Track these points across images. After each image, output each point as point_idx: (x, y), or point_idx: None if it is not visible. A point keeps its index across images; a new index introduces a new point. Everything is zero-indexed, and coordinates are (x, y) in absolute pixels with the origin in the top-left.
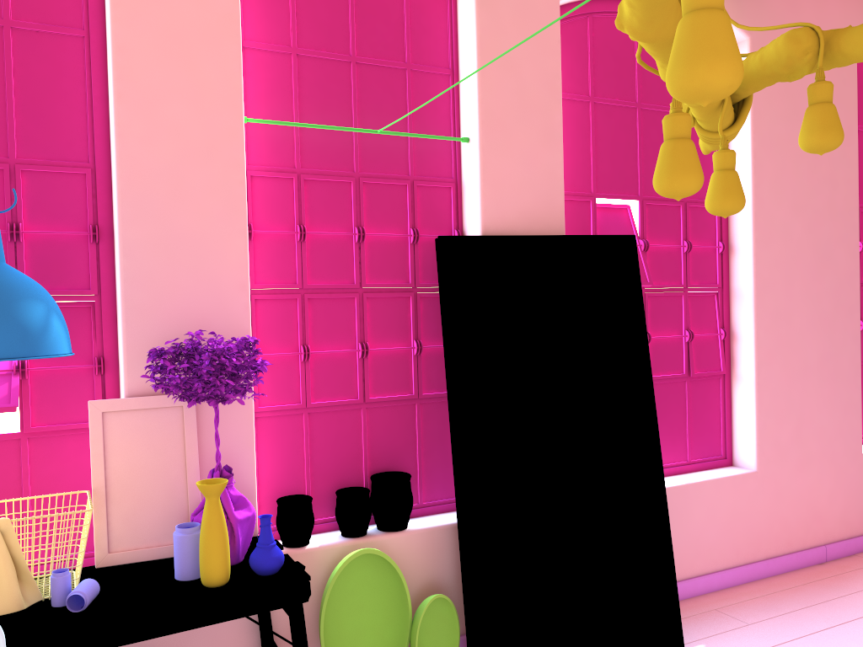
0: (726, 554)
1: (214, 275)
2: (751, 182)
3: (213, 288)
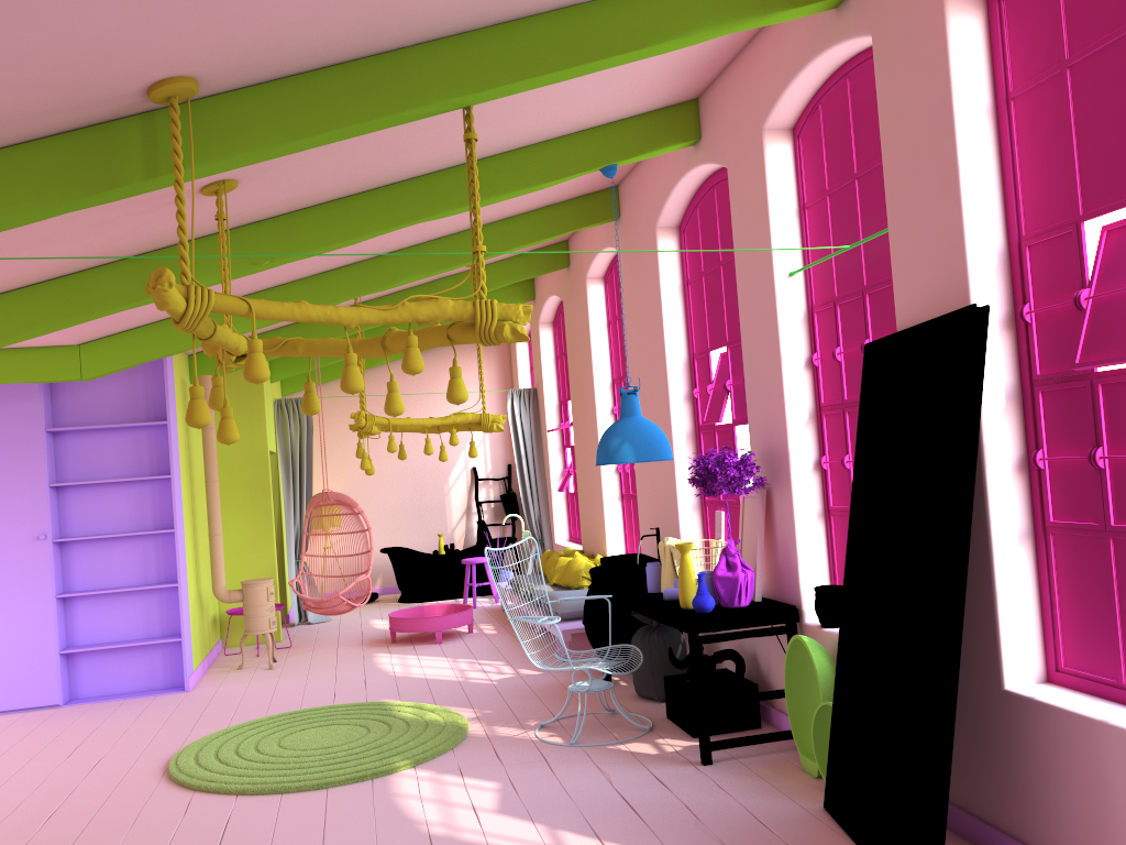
0: None
1: (771, 402)
2: None
3: (772, 412)
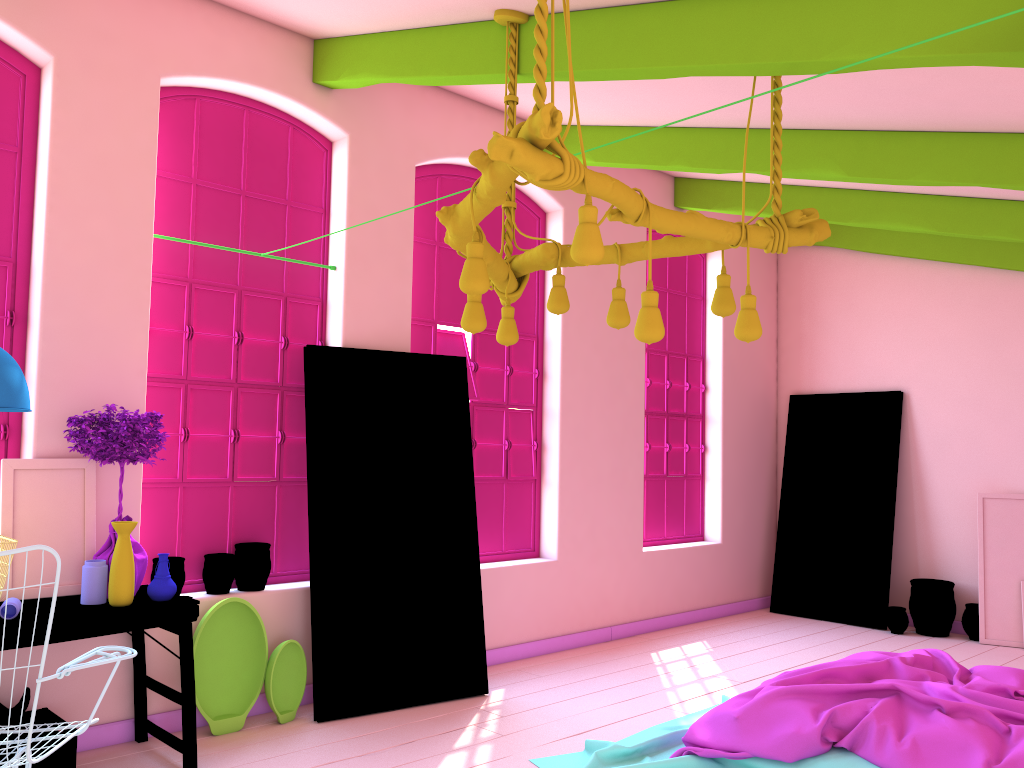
0: (530, 629)
1: (118, 362)
2: (561, 322)
3: (116, 372)
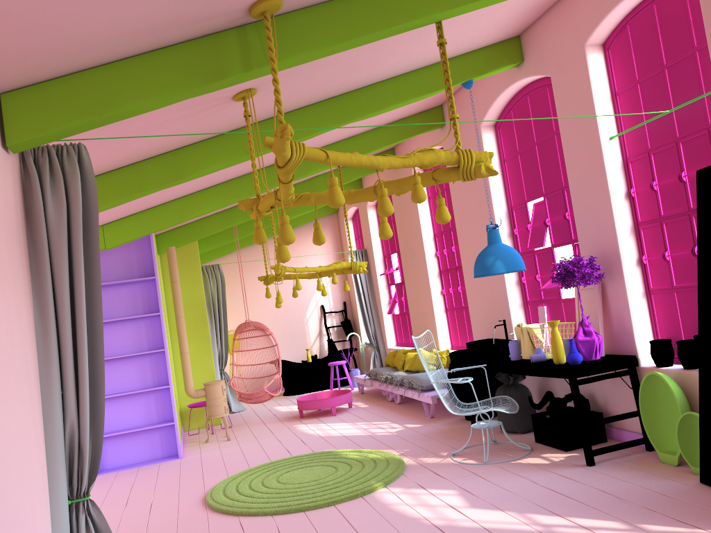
0: None
1: (602, 224)
2: None
3: (602, 230)
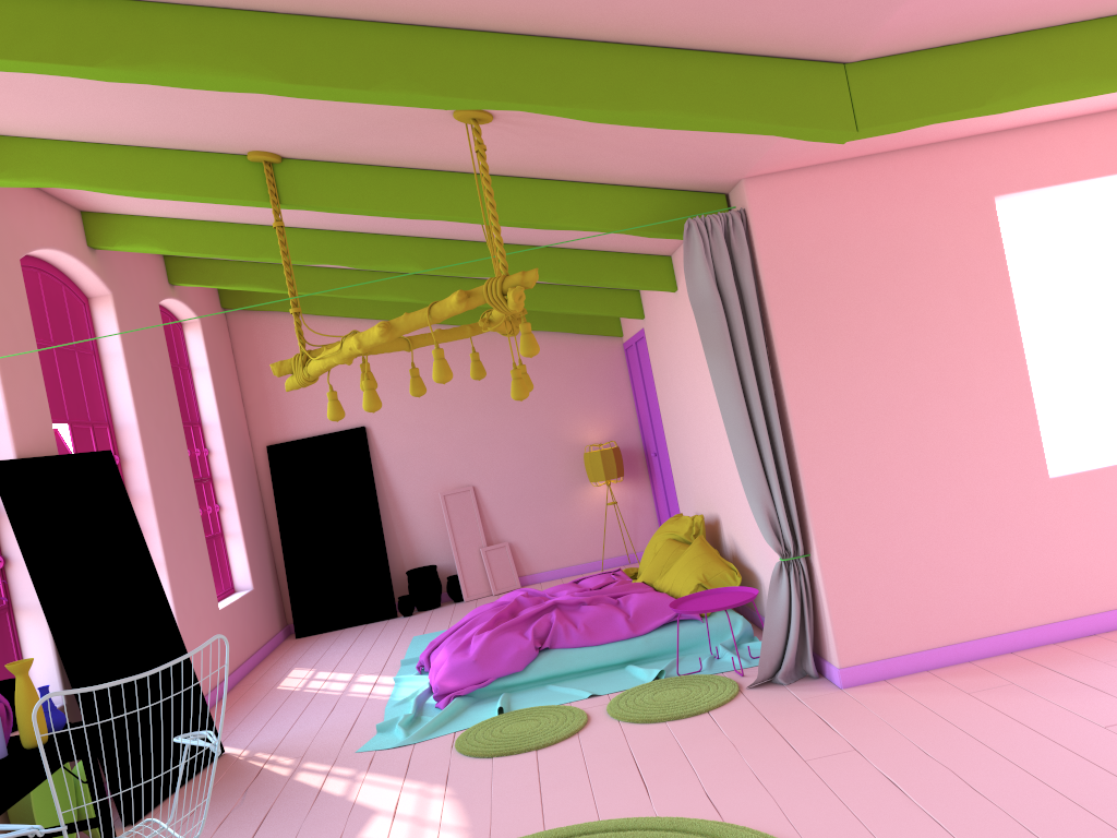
0: None
1: None
2: (134, 405)
3: None
